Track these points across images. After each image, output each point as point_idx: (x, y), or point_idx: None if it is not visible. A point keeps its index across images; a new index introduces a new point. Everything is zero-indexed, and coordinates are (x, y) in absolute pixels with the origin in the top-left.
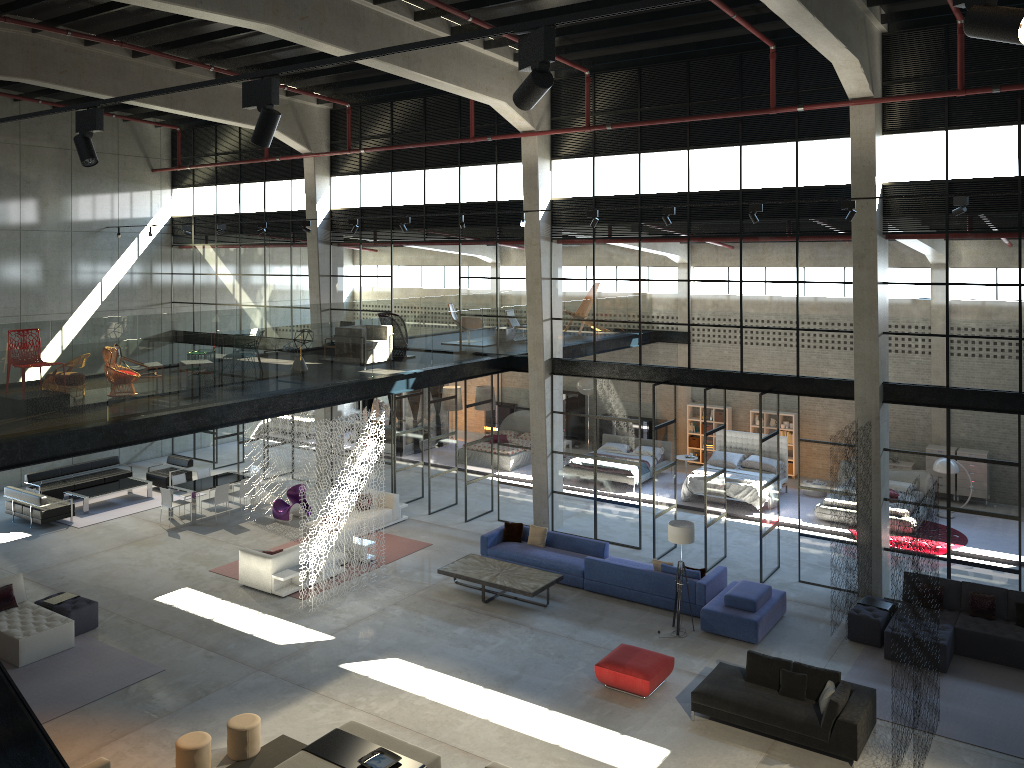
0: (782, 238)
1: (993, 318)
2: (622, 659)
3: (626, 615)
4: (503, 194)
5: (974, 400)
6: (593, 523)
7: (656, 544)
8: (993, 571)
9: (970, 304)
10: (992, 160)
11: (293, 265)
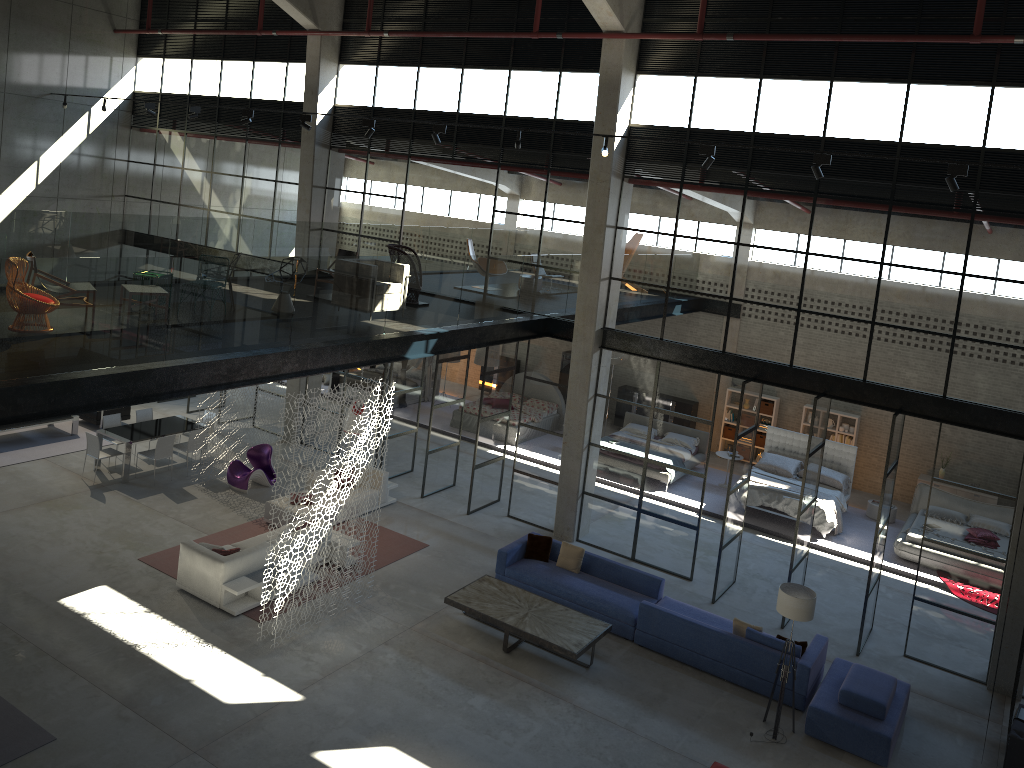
0: (950, 214)
1: None
2: None
3: (697, 694)
4: (565, 111)
5: None
6: (632, 539)
7: (718, 581)
8: None
9: None
10: None
11: (280, 169)
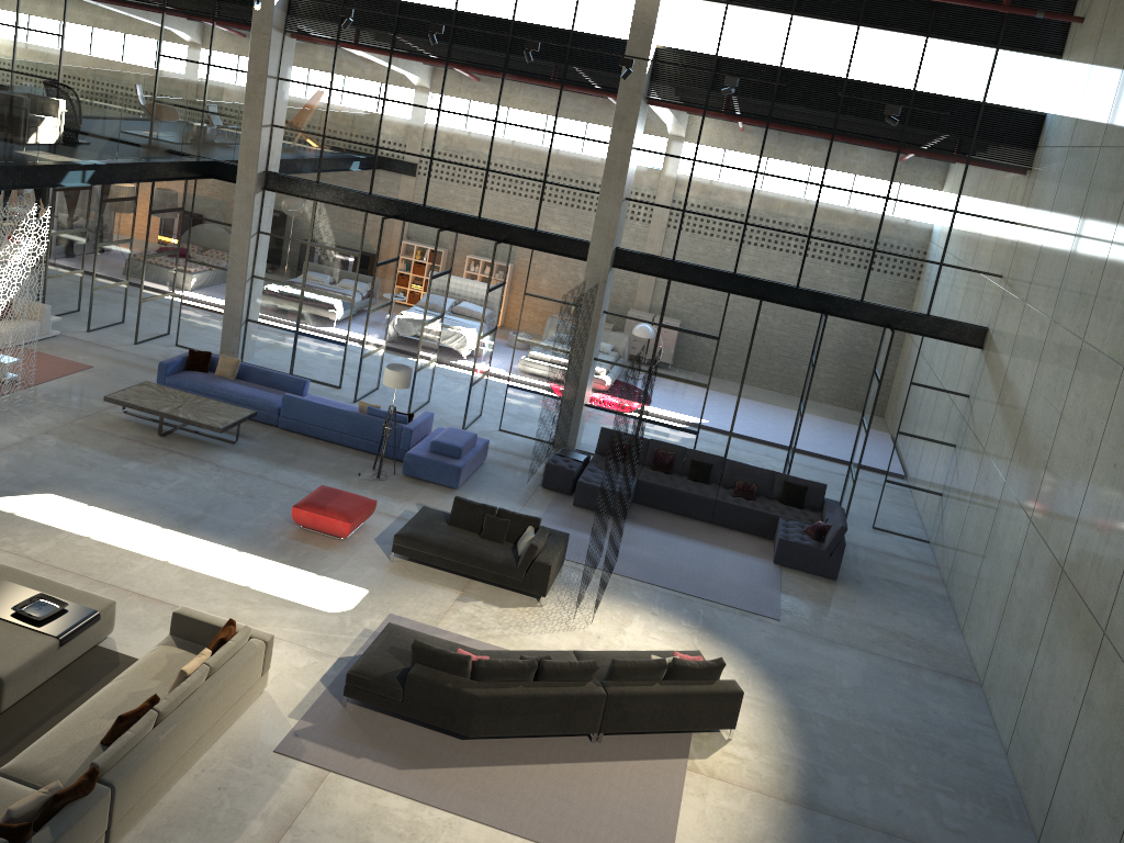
0: (547, 83)
1: (727, 200)
2: (323, 501)
3: (324, 456)
4: None
5: (694, 275)
6: (291, 358)
7: (360, 385)
8: (676, 431)
9: (710, 184)
10: (761, 45)
11: None
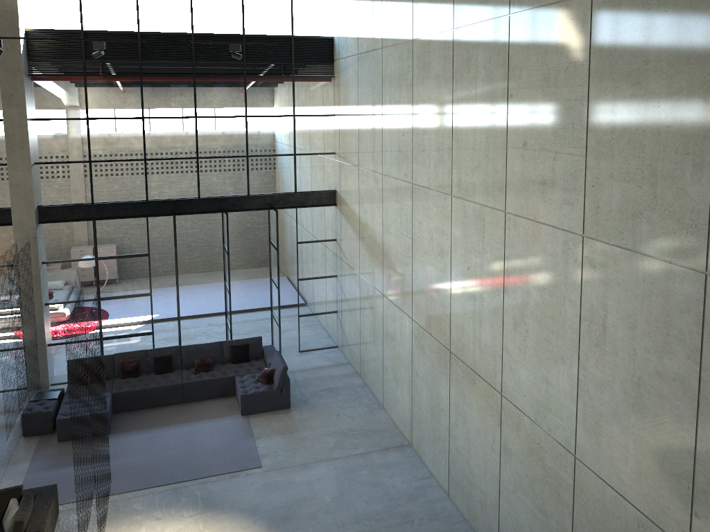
0: None
1: (125, 145)
2: None
3: None
4: None
5: (114, 211)
6: None
7: None
8: (135, 337)
9: (107, 134)
10: (118, 17)
11: None
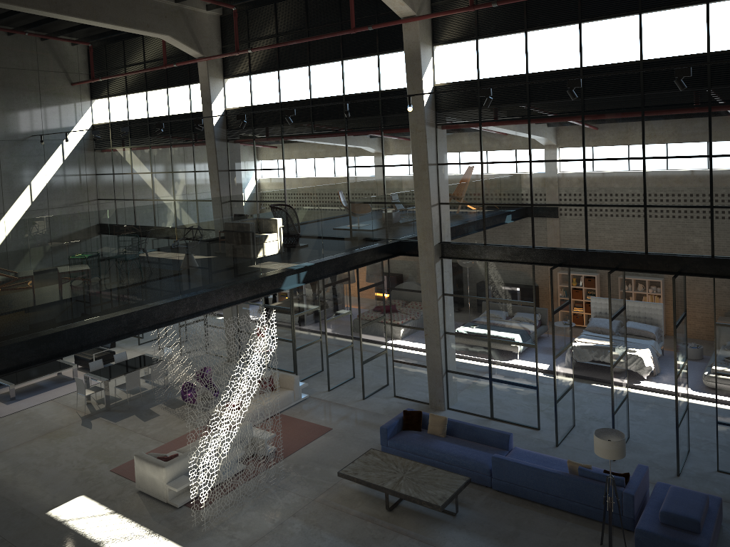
0: (691, 110)
1: None
2: None
3: (545, 527)
4: (386, 84)
5: None
6: (489, 402)
7: (558, 428)
8: None
9: None
10: None
11: (196, 162)
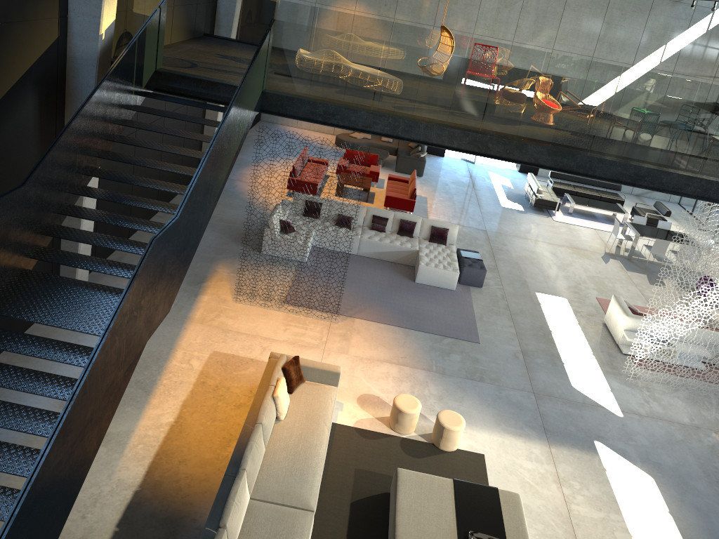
0: None
1: None
2: None
3: None
4: None
5: None
6: None
7: None
8: None
9: None
10: None
11: None
